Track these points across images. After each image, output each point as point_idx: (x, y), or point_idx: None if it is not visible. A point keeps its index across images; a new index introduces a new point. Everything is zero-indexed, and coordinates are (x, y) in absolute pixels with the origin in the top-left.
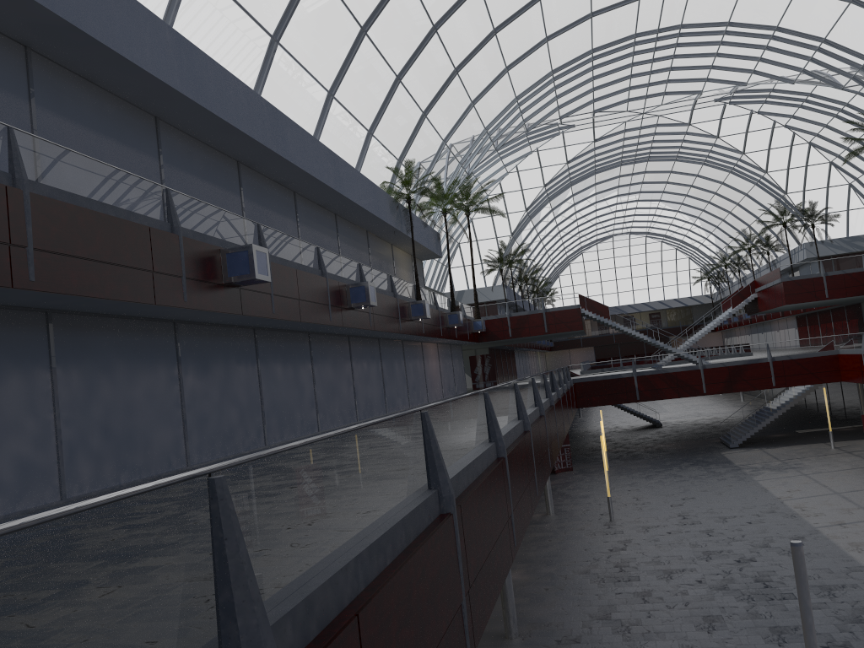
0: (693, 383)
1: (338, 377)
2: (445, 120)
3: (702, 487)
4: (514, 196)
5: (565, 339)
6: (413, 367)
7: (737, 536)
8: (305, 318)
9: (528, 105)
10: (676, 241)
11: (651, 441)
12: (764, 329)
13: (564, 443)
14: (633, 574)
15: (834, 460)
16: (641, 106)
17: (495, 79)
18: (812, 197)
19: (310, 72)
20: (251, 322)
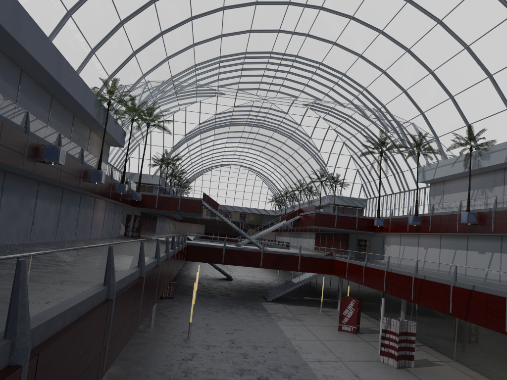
0: (256, 259)
1: (22, 208)
2: (147, 62)
3: (247, 323)
4: (180, 124)
5: (190, 217)
6: (84, 213)
7: (261, 360)
8: (0, 159)
9: (201, 72)
10: (264, 177)
11: (224, 288)
12: (298, 236)
13: (172, 281)
14: (192, 379)
15: (321, 319)
16: (264, 95)
17: (185, 48)
18: (338, 171)
19: None
20: None
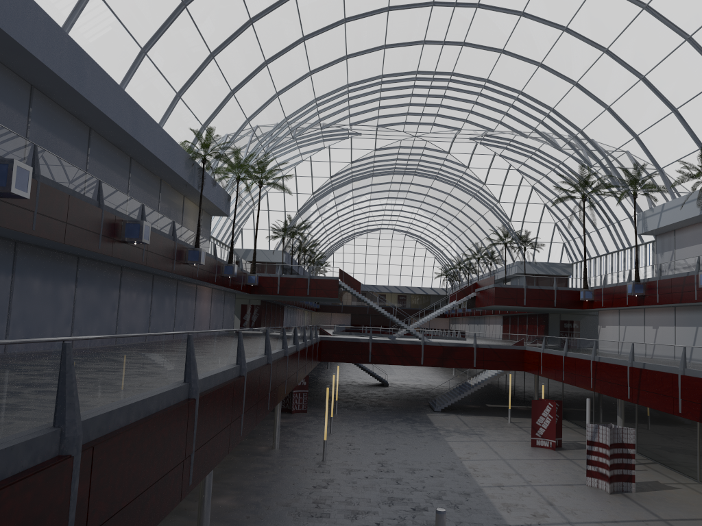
0: (415, 355)
1: (103, 301)
2: (251, 102)
3: (404, 440)
4: (305, 180)
5: (330, 304)
6: (183, 304)
7: (419, 486)
8: (69, 241)
9: (325, 107)
10: (427, 242)
11: (376, 397)
12: (480, 322)
13: (303, 389)
14: (326, 511)
15: (508, 432)
16: (414, 130)
17: (299, 79)
18: (528, 228)
19: (126, 26)
20: (10, 235)
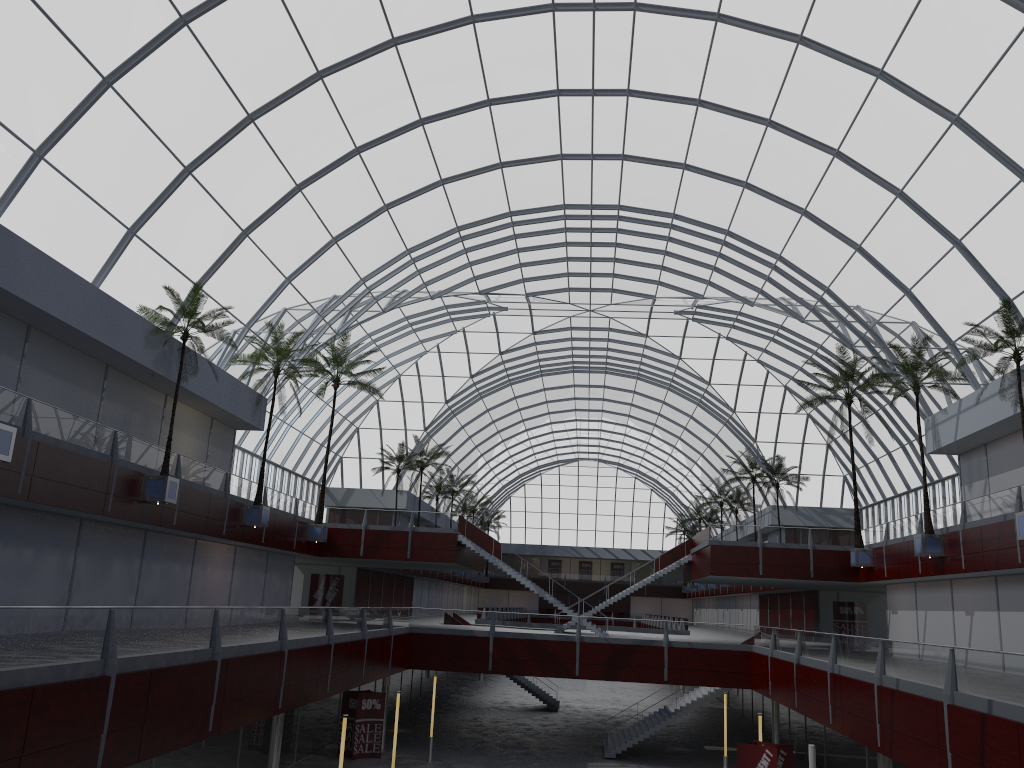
0: (565, 659)
1: None
2: (287, 250)
3: None
4: (432, 381)
5: (506, 576)
6: (161, 571)
7: None
8: None
9: (428, 263)
10: (650, 480)
11: (523, 730)
12: (730, 605)
13: (376, 716)
14: None
15: None
16: (587, 301)
17: (369, 216)
18: (785, 452)
19: None
20: None
